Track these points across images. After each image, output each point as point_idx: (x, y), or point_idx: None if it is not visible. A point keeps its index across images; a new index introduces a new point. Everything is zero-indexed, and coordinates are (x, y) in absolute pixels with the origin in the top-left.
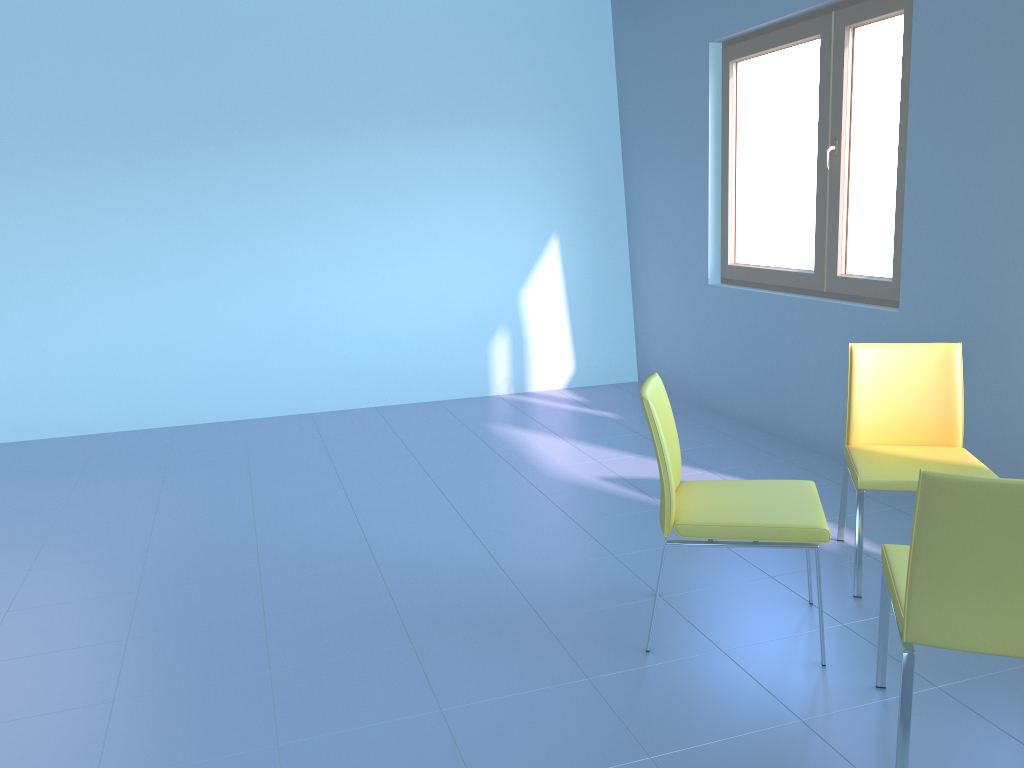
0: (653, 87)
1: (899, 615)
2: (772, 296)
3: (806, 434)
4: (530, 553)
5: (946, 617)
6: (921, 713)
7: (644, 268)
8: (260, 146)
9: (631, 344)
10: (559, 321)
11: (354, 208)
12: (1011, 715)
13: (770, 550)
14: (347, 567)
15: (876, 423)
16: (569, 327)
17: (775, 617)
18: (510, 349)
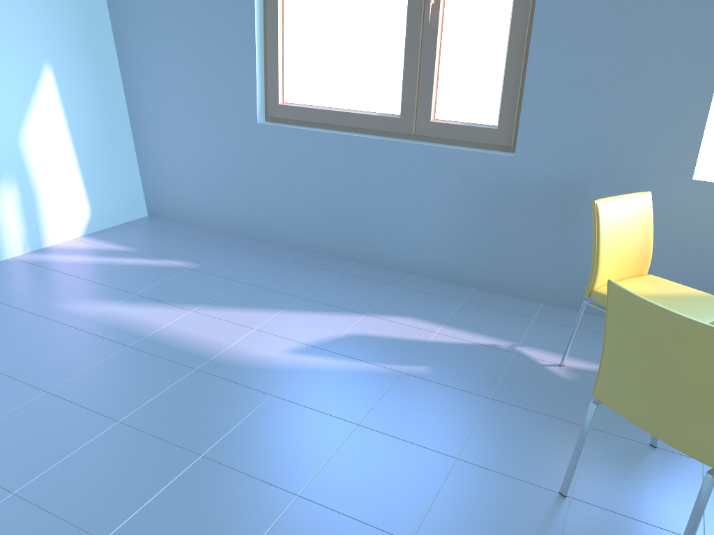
0: None
1: None
2: (352, 138)
3: (395, 258)
4: (385, 493)
5: None
6: None
7: (151, 102)
8: None
9: (138, 180)
10: (68, 164)
11: None
12: None
13: (542, 395)
14: None
15: (609, 267)
16: (79, 169)
17: (664, 476)
18: (20, 203)
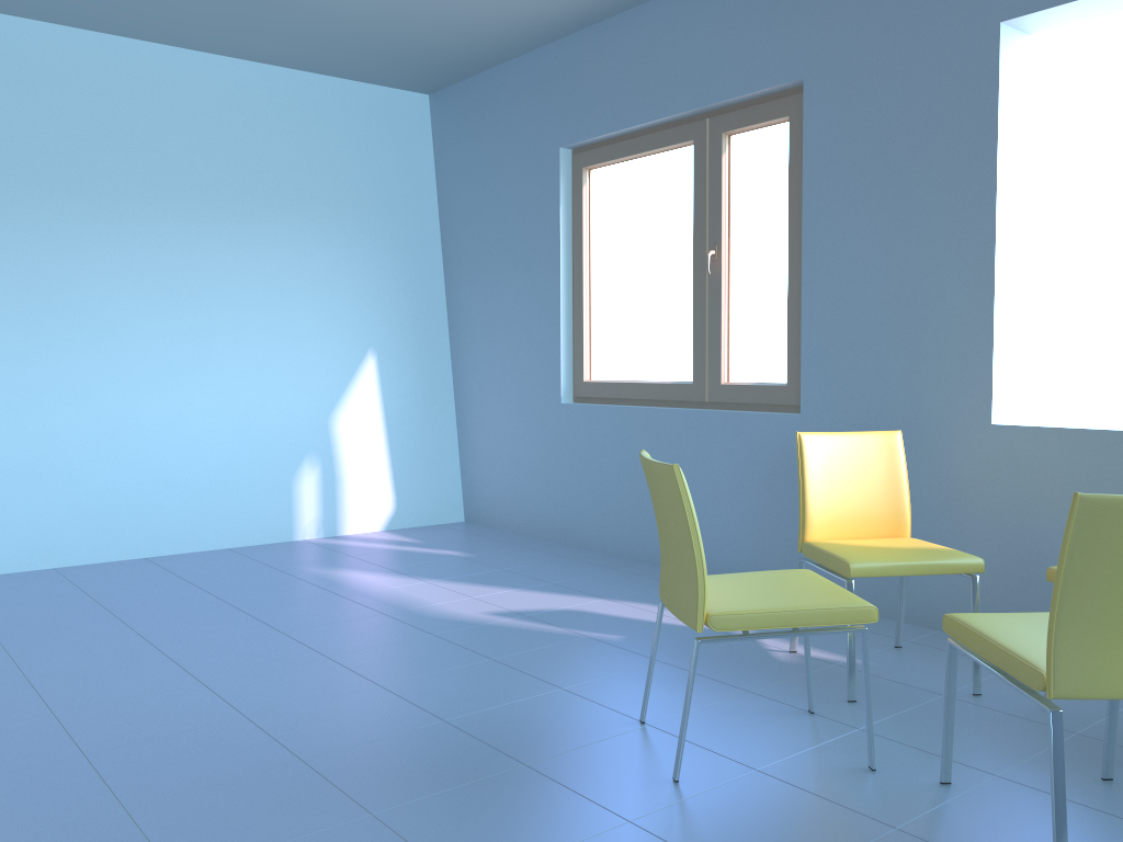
0: (487, 194)
1: (1030, 672)
2: (645, 410)
3: None
4: (459, 695)
5: (1096, 662)
6: (1003, 802)
7: (474, 391)
8: (0, 216)
9: (457, 479)
10: (377, 451)
11: (127, 304)
12: (1083, 791)
13: (730, 667)
14: (218, 735)
15: (830, 516)
16: (388, 458)
17: (786, 730)
18: (320, 483)
